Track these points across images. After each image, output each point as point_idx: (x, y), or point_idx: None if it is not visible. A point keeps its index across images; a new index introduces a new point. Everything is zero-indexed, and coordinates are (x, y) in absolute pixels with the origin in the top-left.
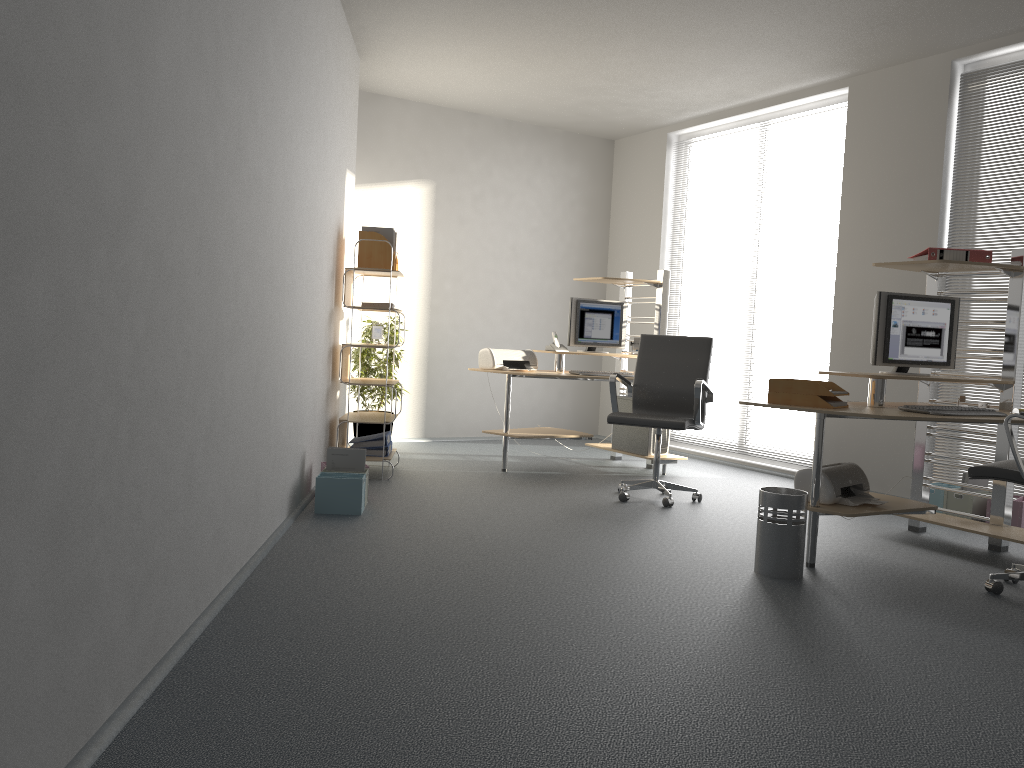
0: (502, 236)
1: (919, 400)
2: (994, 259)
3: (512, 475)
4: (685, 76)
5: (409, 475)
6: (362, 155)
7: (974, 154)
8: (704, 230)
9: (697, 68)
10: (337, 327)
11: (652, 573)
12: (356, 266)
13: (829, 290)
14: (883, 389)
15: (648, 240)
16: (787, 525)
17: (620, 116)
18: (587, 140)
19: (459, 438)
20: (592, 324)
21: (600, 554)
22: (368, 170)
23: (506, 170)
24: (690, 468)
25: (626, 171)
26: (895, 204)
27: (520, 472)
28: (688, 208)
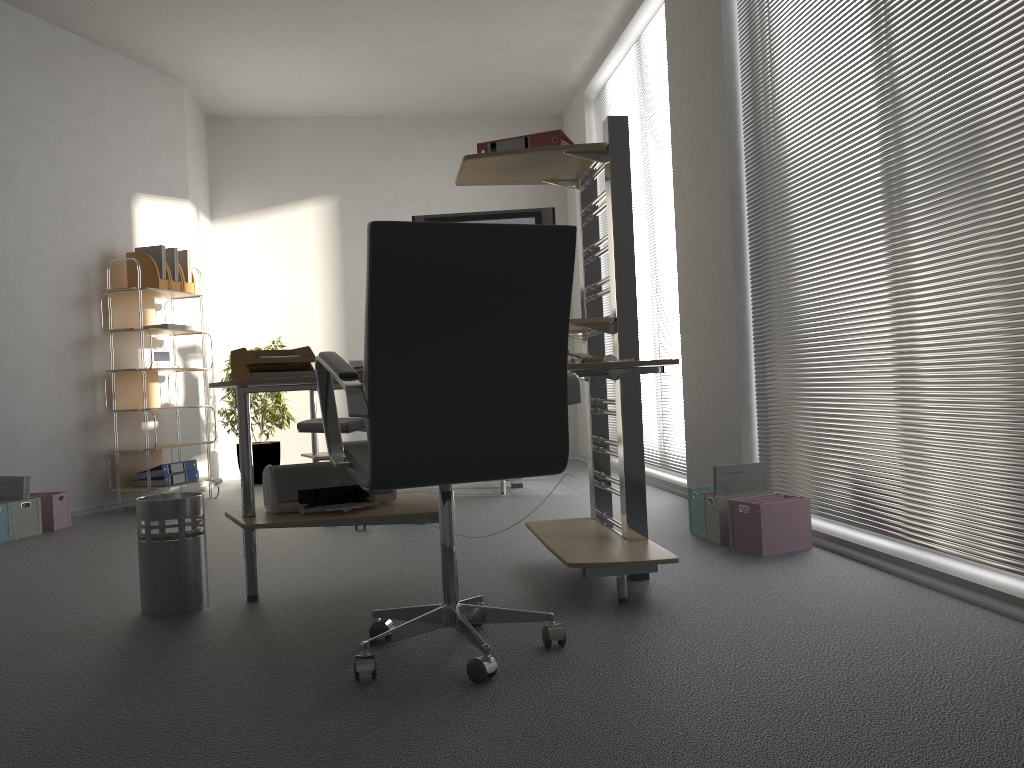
0: None
1: None
2: (776, 151)
3: None
4: (485, 15)
5: None
6: (253, 181)
7: (751, 11)
8: None
9: (478, 1)
10: (127, 355)
11: (20, 607)
12: (257, 294)
13: None
14: None
15: None
16: (146, 542)
17: (515, 84)
18: (525, 121)
19: None
20: None
21: (52, 585)
22: (261, 195)
23: (424, 170)
24: (568, 485)
25: None
26: (699, 107)
27: None
28: None
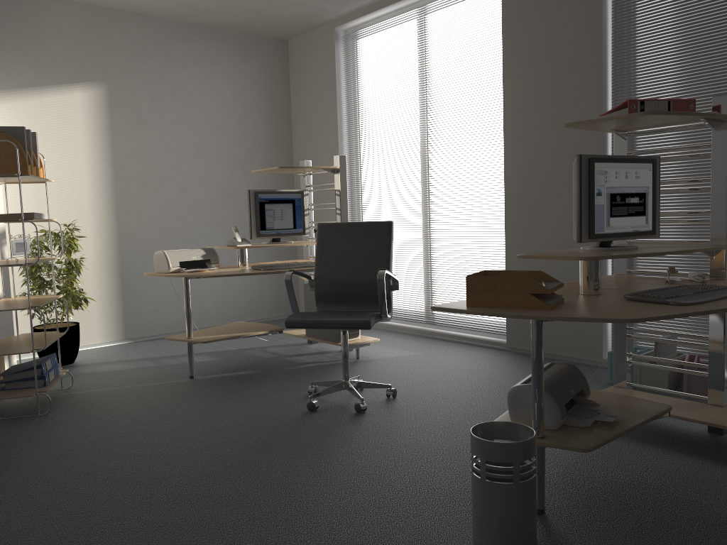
0: (186, 135)
1: (616, 272)
2: None
3: (199, 383)
4: None
5: (77, 402)
6: (18, 58)
7: (632, 14)
8: (376, 116)
9: None
10: None
11: None
12: None
13: (497, 163)
14: (598, 272)
15: (327, 130)
16: (514, 483)
17: (287, 11)
18: (262, 40)
19: (163, 335)
20: (273, 215)
21: (267, 540)
22: (28, 73)
23: (183, 70)
24: (383, 345)
25: (301, 68)
26: (557, 72)
27: (209, 377)
28: (360, 97)
